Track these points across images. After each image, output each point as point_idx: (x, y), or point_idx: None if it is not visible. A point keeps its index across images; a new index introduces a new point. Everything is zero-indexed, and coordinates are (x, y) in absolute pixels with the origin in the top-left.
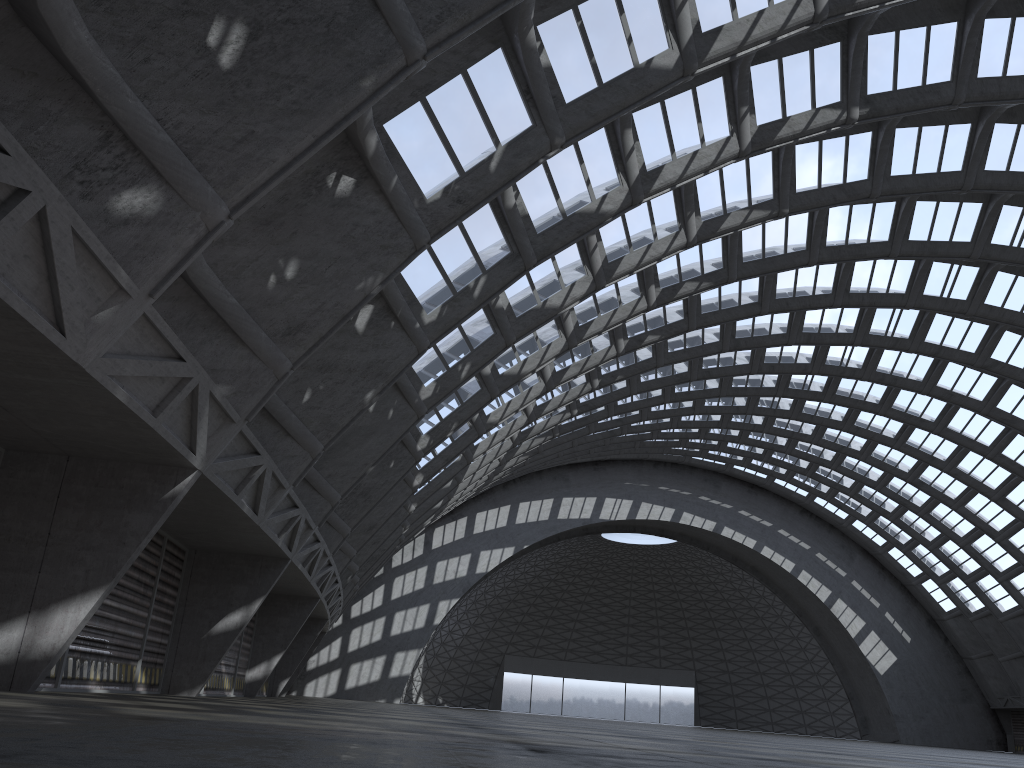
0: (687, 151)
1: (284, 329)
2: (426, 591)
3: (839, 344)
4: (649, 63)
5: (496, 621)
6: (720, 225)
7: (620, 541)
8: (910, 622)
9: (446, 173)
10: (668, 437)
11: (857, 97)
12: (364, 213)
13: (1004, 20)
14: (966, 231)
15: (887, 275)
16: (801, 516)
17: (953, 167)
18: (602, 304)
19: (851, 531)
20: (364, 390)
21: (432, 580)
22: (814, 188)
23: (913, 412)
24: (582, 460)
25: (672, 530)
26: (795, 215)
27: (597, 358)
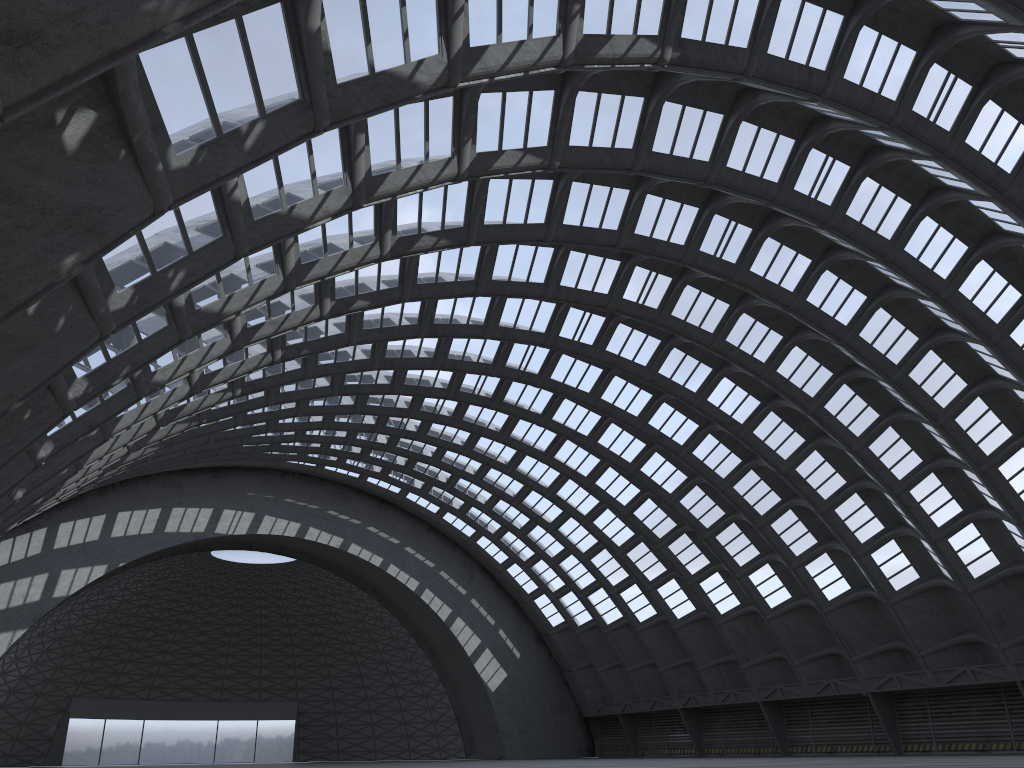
0: (513, 38)
1: None
2: None
3: (530, 343)
4: None
5: (66, 657)
6: (493, 162)
7: (231, 560)
8: (520, 638)
9: None
10: (313, 440)
11: (673, 36)
12: None
13: (796, 1)
14: (682, 234)
15: (595, 273)
16: (428, 533)
17: (703, 156)
18: (331, 242)
19: (475, 549)
20: (63, 250)
21: None
22: (585, 145)
23: (570, 425)
24: (201, 465)
25: (293, 547)
26: (540, 183)
27: (298, 318)
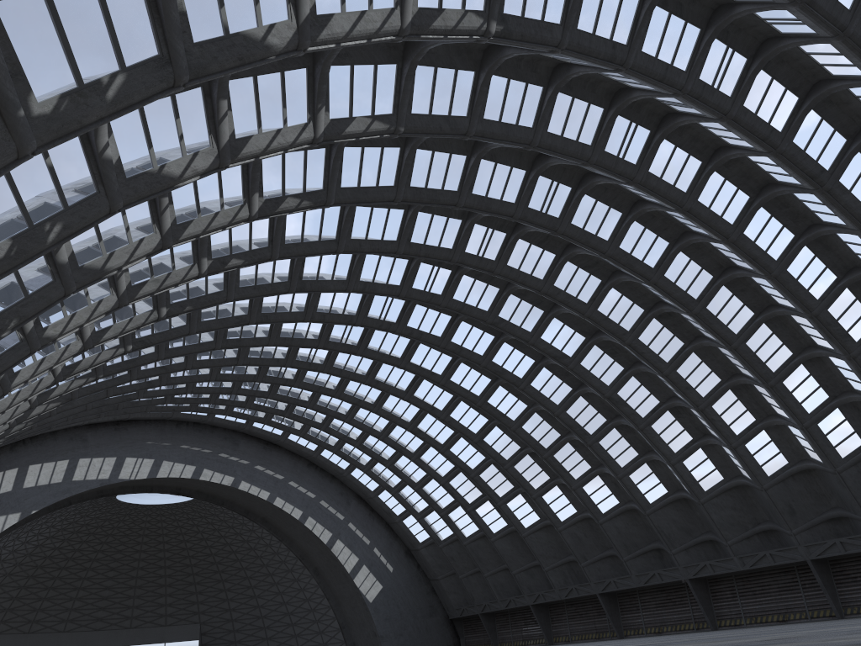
0: (356, 8)
1: None
2: None
3: (388, 295)
4: None
5: None
6: (346, 128)
7: (135, 502)
8: (393, 554)
9: None
10: (203, 392)
11: (497, 11)
12: None
13: None
14: (513, 193)
15: (440, 230)
16: (309, 469)
17: (527, 123)
18: (204, 204)
19: (350, 479)
20: None
21: None
22: (426, 113)
23: (426, 366)
24: (104, 419)
25: (190, 488)
26: (389, 150)
27: (178, 276)
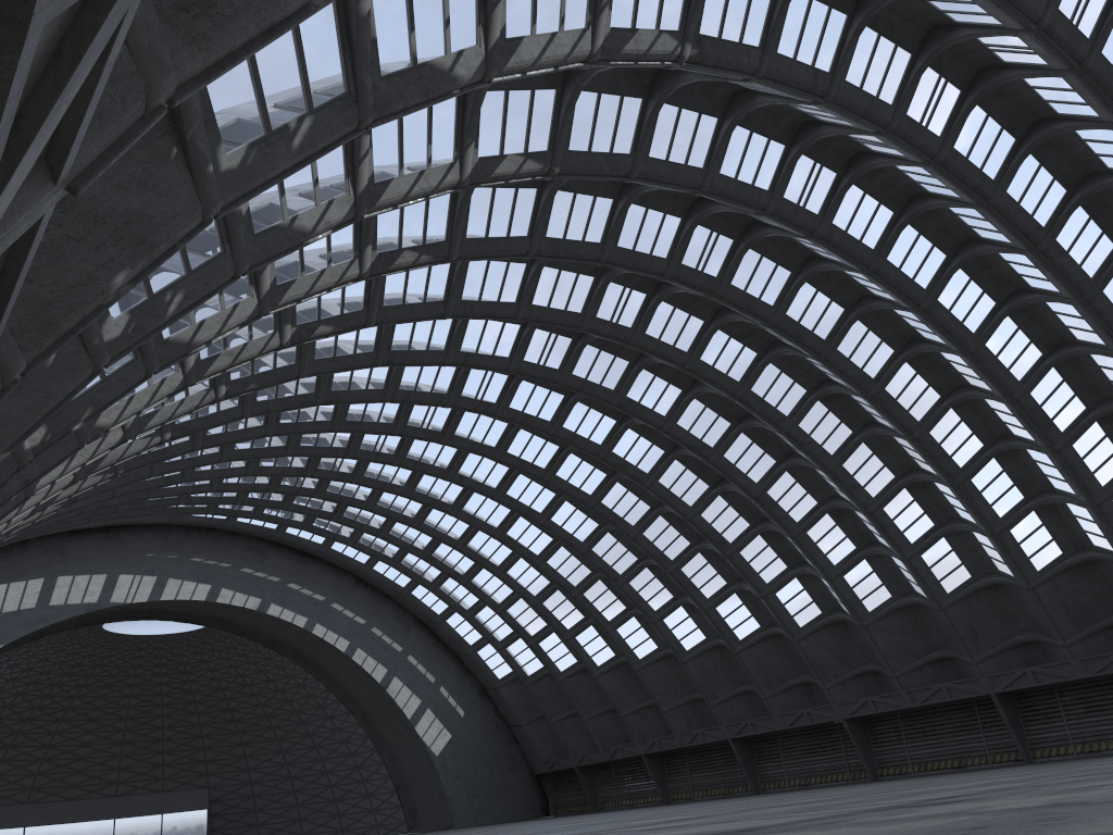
0: (546, 29)
1: None
2: None
3: (494, 369)
4: None
5: None
6: (495, 168)
7: (126, 632)
8: (464, 694)
9: None
10: (231, 489)
11: (693, 32)
12: None
13: None
14: (664, 246)
15: (568, 290)
16: (356, 587)
17: (697, 162)
18: (308, 259)
19: (410, 600)
20: (114, 266)
21: None
22: (585, 150)
23: (527, 457)
24: (91, 525)
25: (200, 613)
26: (524, 192)
27: (256, 347)
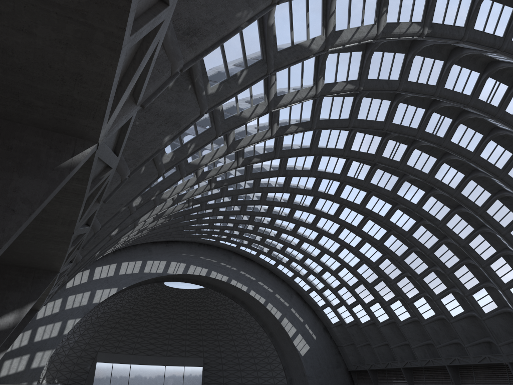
0: (354, 25)
1: (185, 28)
2: (60, 314)
3: (332, 179)
4: None
5: (95, 332)
6: (332, 88)
7: (173, 286)
8: (316, 329)
9: None
10: (217, 228)
11: (428, 22)
12: None
13: (489, 1)
14: (416, 123)
15: (368, 143)
16: (269, 275)
17: (432, 83)
18: (249, 129)
19: (293, 283)
20: (164, 134)
21: (64, 307)
22: (375, 78)
23: (348, 221)
24: (161, 240)
25: (203, 281)
26: (347, 98)
27: (226, 167)
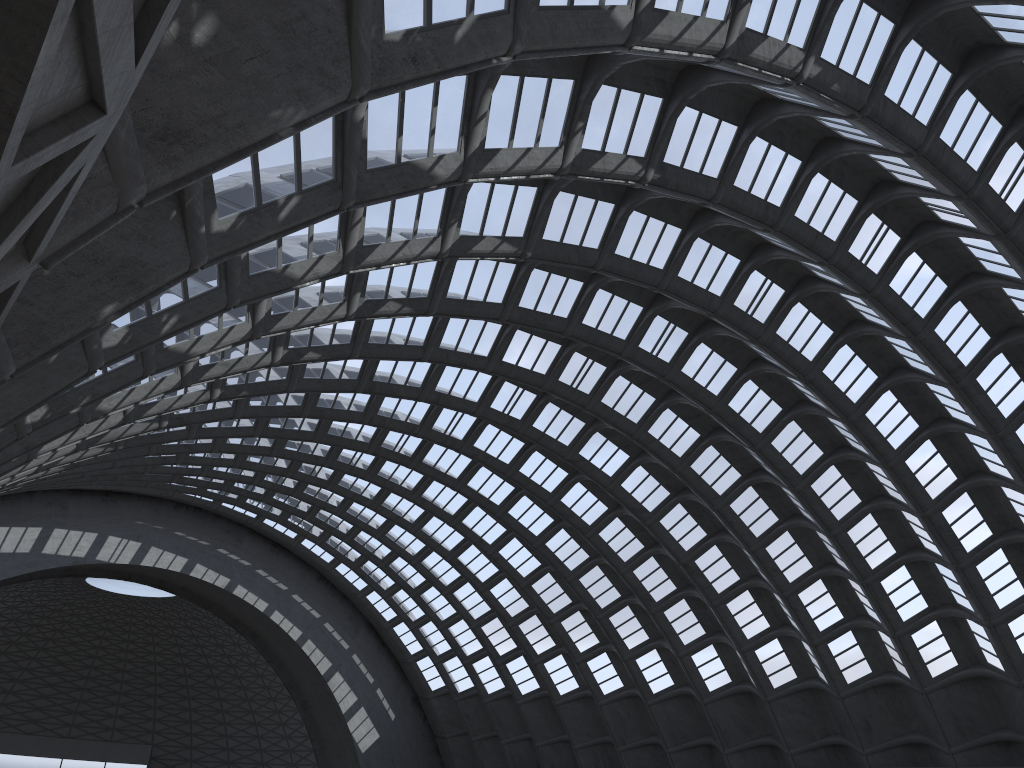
0: (522, 144)
1: (159, 127)
2: None
3: (462, 411)
4: (611, 10)
5: None
6: (473, 246)
7: (106, 589)
8: (397, 699)
9: (413, 12)
10: (219, 477)
11: (657, 160)
12: (318, 4)
13: (764, 143)
14: (625, 329)
15: (536, 353)
16: (318, 583)
17: (658, 264)
18: (302, 297)
19: (364, 603)
20: (105, 299)
21: None
22: (557, 240)
23: (484, 493)
24: (93, 487)
25: (174, 582)
26: (504, 265)
27: (249, 362)
